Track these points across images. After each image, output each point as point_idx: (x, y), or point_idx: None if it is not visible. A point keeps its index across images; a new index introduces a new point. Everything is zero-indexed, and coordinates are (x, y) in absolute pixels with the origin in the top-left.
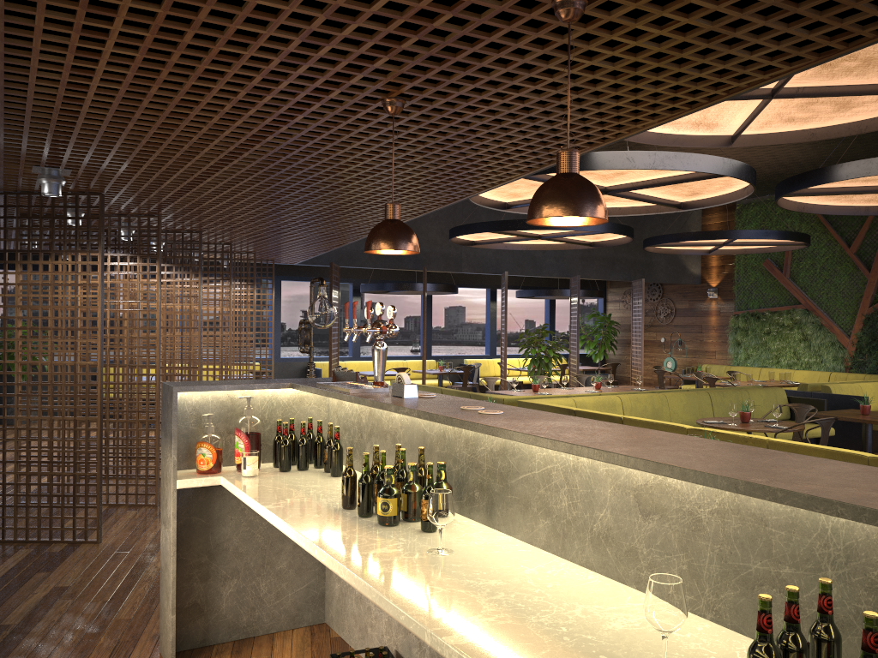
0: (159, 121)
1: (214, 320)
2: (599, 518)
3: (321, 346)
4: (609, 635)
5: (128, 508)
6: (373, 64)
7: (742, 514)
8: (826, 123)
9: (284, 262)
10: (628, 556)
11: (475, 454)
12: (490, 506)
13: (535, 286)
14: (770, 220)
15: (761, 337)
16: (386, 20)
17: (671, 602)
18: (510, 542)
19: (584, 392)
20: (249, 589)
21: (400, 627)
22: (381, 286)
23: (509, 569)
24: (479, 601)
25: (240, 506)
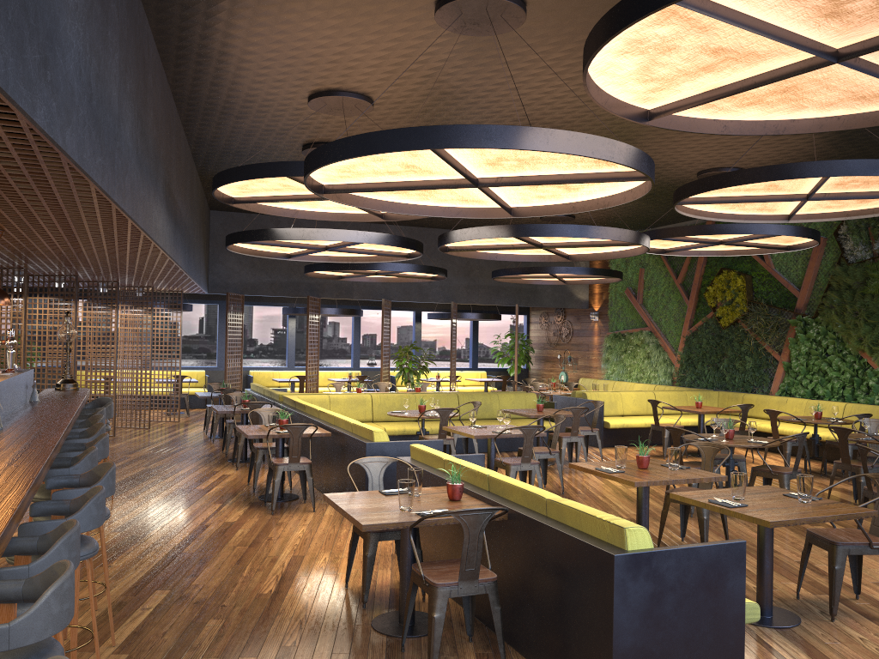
0: None
1: (106, 336)
2: None
3: None
4: None
5: None
6: None
7: None
8: None
9: (196, 292)
10: None
11: None
12: None
13: (459, 309)
14: None
15: (621, 354)
16: None
17: None
18: None
19: None
20: None
21: None
22: (292, 310)
23: None
24: None
25: None
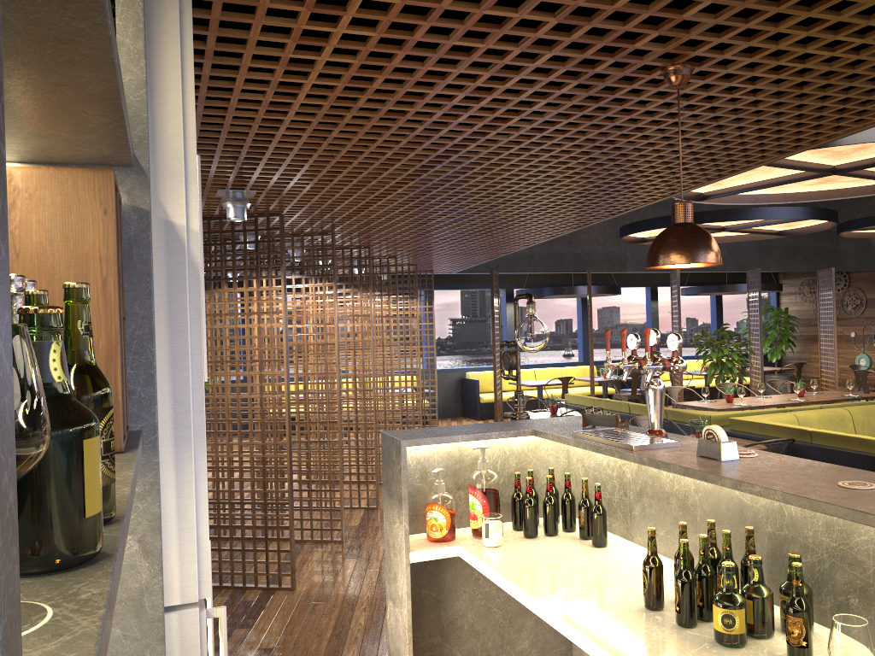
0: (369, 124)
1: (382, 338)
2: None
3: (471, 354)
4: None
5: (314, 545)
6: (682, 14)
7: None
8: None
9: (441, 272)
10: None
11: (848, 545)
12: None
13: (699, 282)
14: None
15: None
16: None
17: None
18: None
19: (787, 402)
20: None
21: None
22: (540, 291)
23: None
24: None
25: (473, 576)
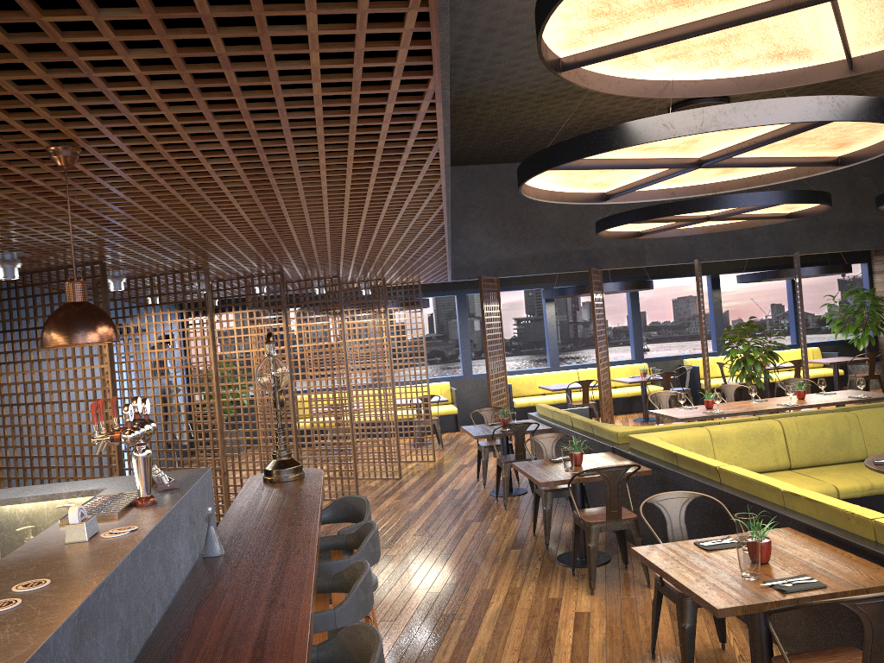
0: None
1: (331, 357)
2: None
3: (538, 354)
4: None
5: None
6: None
7: None
8: None
9: (436, 281)
10: None
11: None
12: None
13: (770, 265)
14: None
15: None
16: None
17: None
18: None
19: (772, 407)
20: None
21: None
22: (559, 291)
23: None
24: None
25: None
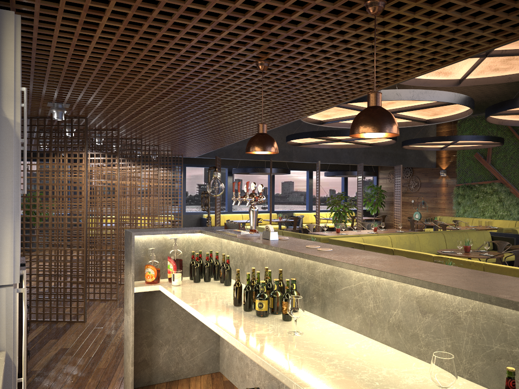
0: (123, 75)
1: (149, 191)
2: (393, 315)
3: None
4: (405, 387)
5: (100, 301)
6: (252, 41)
7: (487, 315)
8: (518, 71)
9: (188, 156)
10: (412, 338)
11: (314, 274)
12: (323, 305)
13: (335, 169)
14: (478, 129)
15: (473, 199)
16: (260, 15)
17: (448, 370)
18: (337, 328)
19: (367, 233)
20: (175, 351)
21: (267, 376)
22: (245, 170)
23: (338, 344)
24: (323, 365)
25: (170, 302)
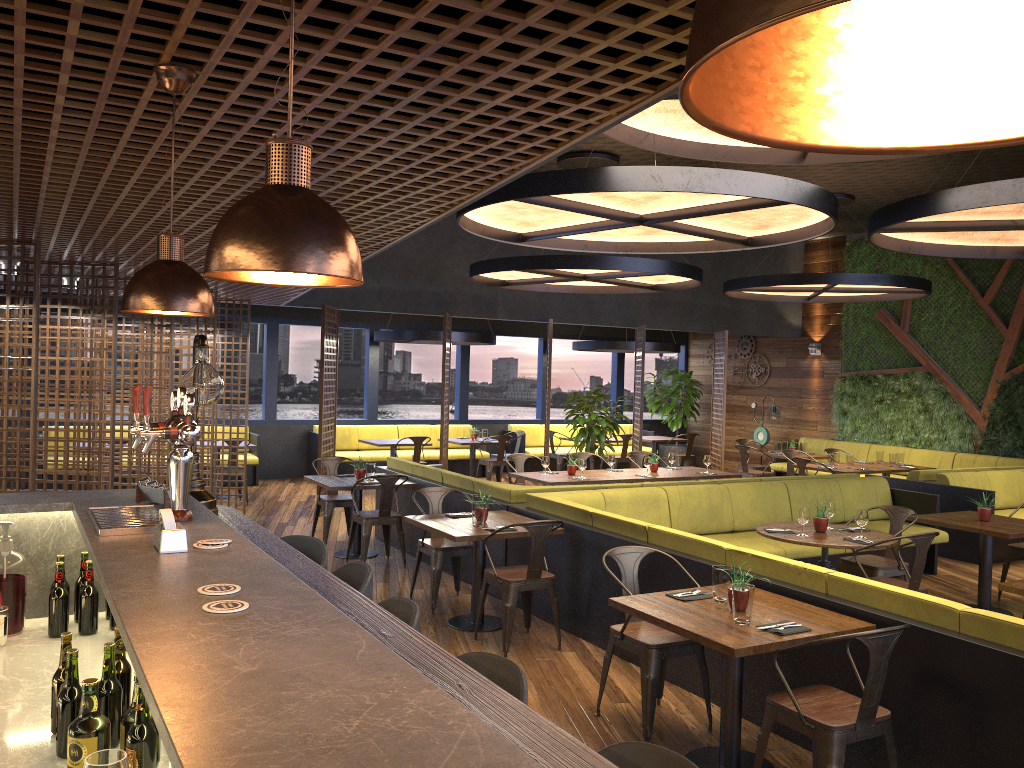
0: None
1: (150, 378)
2: None
3: (340, 404)
4: None
5: None
6: None
7: None
8: None
9: (266, 303)
10: None
11: None
12: None
13: (600, 336)
14: (886, 260)
15: (872, 405)
16: None
17: None
18: None
19: (633, 477)
20: None
21: None
22: (398, 334)
23: None
24: None
25: None
